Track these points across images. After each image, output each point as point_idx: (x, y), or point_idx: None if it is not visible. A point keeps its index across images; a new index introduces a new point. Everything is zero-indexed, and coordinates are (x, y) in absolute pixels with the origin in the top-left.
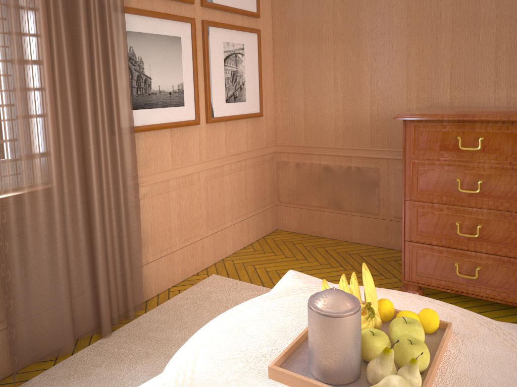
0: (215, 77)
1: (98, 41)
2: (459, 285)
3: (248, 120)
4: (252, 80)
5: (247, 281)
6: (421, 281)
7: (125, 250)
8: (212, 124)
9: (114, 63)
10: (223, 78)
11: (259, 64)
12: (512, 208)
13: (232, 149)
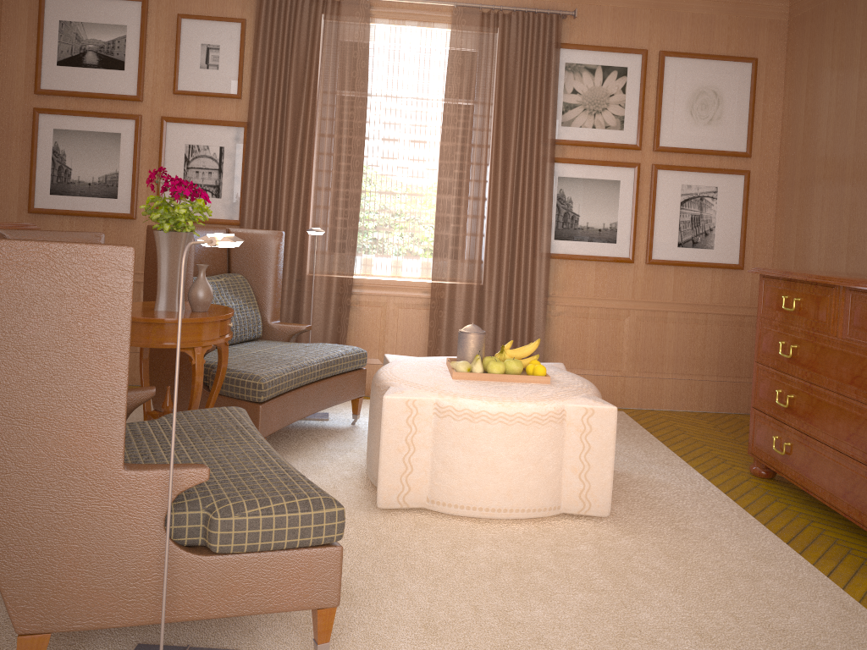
0: (663, 219)
1: (526, 185)
2: (777, 462)
3: (717, 271)
4: (727, 226)
5: (639, 423)
6: (756, 454)
7: None
8: (654, 266)
9: (538, 201)
10: (676, 222)
11: (743, 209)
12: (810, 379)
13: (683, 298)
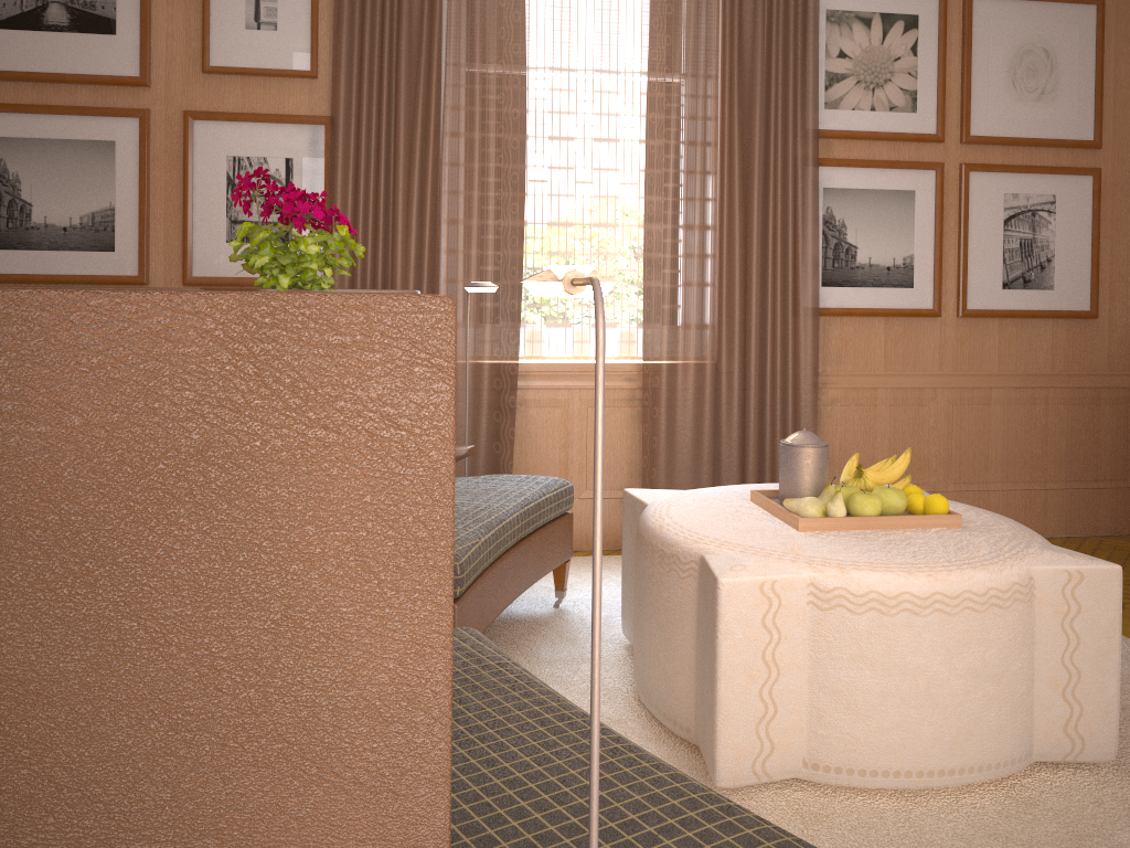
0: (981, 248)
1: (778, 202)
2: None
3: (1059, 322)
4: (1072, 254)
5: None
6: None
7: None
8: (969, 320)
9: (798, 227)
10: (999, 250)
11: (1094, 227)
12: None
13: (1013, 366)
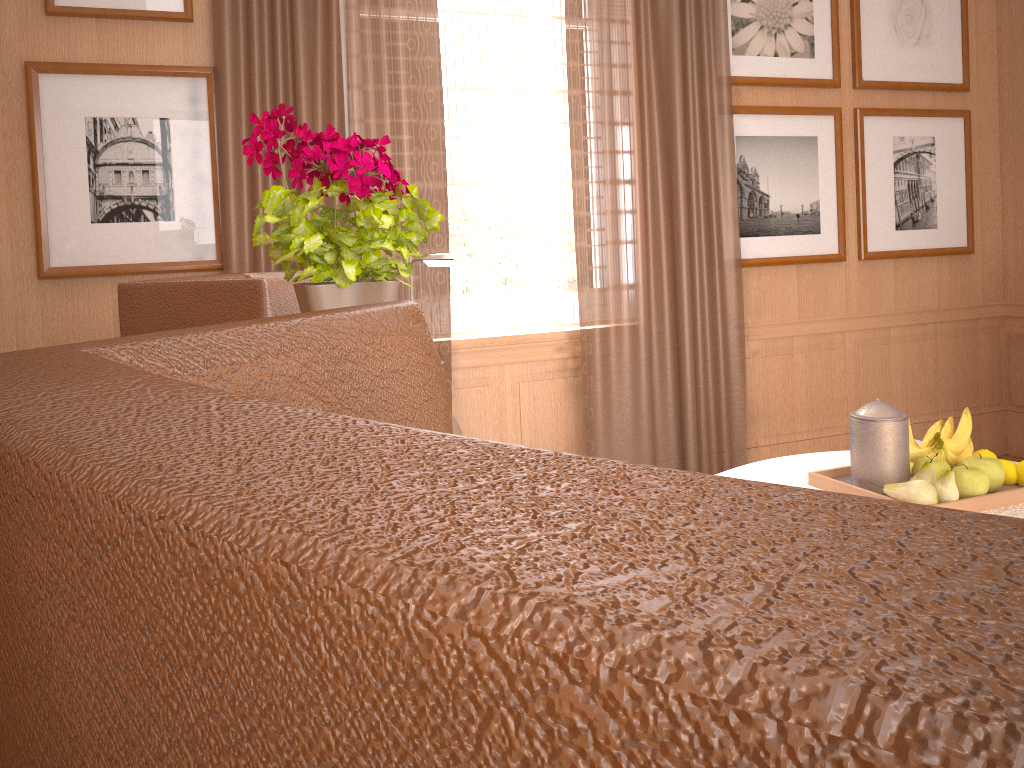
0: (876, 191)
1: (697, 152)
2: None
3: (942, 259)
4: (951, 193)
5: None
6: None
7: (723, 416)
8: (869, 262)
9: (717, 178)
10: (892, 193)
11: (967, 166)
12: None
13: (907, 304)
